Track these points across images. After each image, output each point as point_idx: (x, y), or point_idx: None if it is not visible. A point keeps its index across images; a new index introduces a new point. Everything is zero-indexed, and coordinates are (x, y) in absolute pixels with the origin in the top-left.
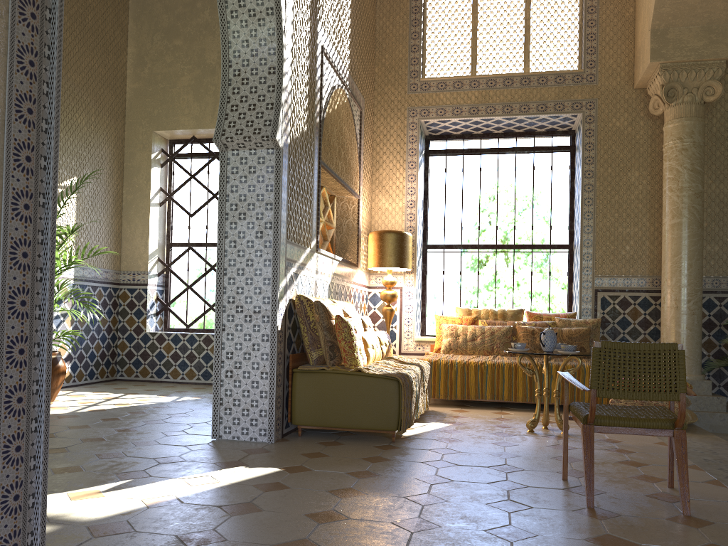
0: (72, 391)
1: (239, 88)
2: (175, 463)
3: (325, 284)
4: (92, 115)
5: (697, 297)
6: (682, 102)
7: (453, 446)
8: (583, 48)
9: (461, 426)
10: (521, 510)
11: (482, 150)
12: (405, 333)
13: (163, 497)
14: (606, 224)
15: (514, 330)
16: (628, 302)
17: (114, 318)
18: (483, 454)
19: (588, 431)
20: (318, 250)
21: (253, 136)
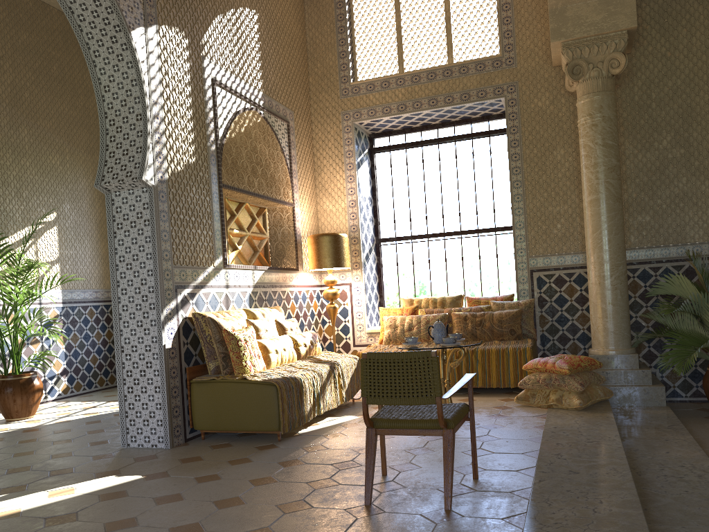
0: (66, 402)
1: (115, 136)
2: (62, 475)
3: (244, 295)
4: (66, 154)
5: (618, 272)
6: (589, 78)
7: (329, 442)
8: (500, 33)
9: None
10: (300, 510)
11: (422, 142)
12: (357, 326)
13: (12, 510)
14: (536, 204)
15: (450, 317)
16: (564, 280)
17: (109, 332)
18: (345, 450)
19: (370, 434)
20: (227, 266)
21: (125, 178)
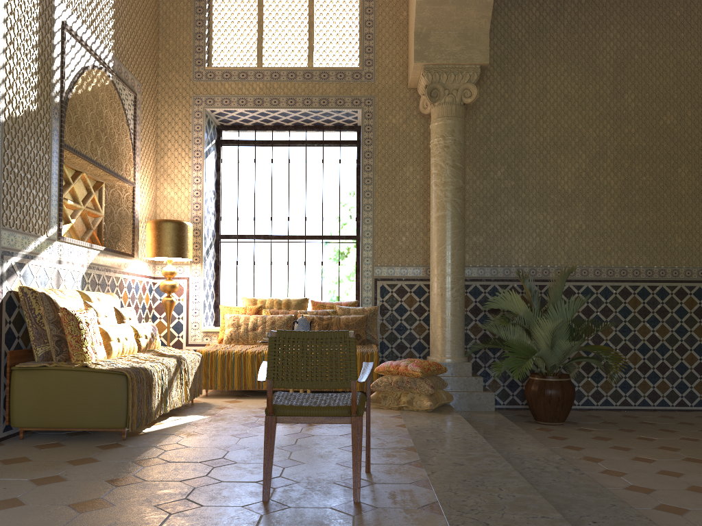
0: None
1: None
2: None
3: (77, 275)
4: None
5: (459, 285)
6: (445, 103)
7: (186, 441)
8: (362, 47)
9: (217, 418)
10: (188, 509)
11: (273, 142)
12: (192, 324)
13: None
14: (384, 216)
15: (296, 319)
16: (405, 290)
17: None
18: (209, 448)
19: (270, 422)
20: (61, 238)
21: None
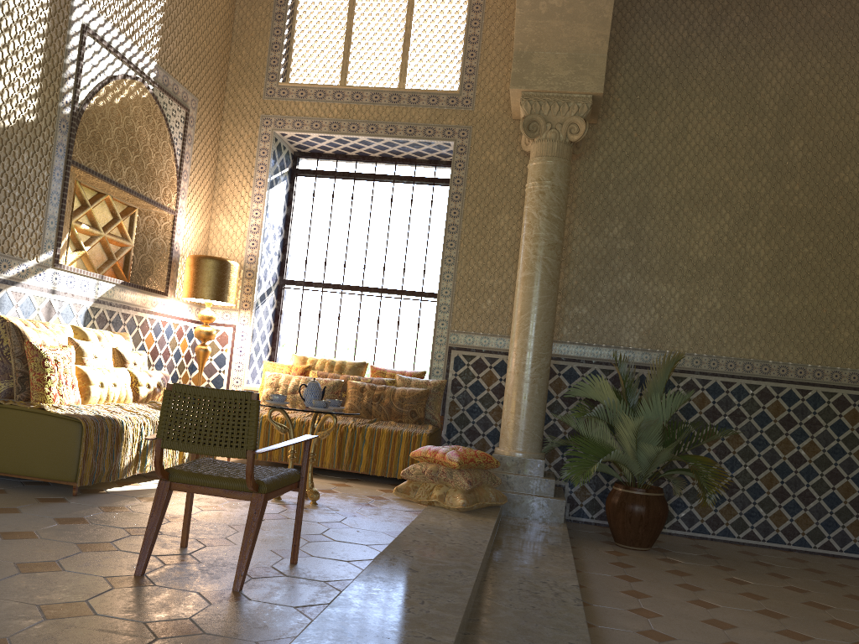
0: None
1: None
2: None
3: (78, 308)
4: None
5: (540, 363)
6: (546, 139)
7: (138, 505)
8: (462, 67)
9: None
10: (44, 571)
11: (356, 174)
12: (234, 379)
13: None
14: (468, 272)
15: (345, 385)
16: (484, 364)
17: None
18: None
19: (163, 487)
20: (58, 266)
21: None
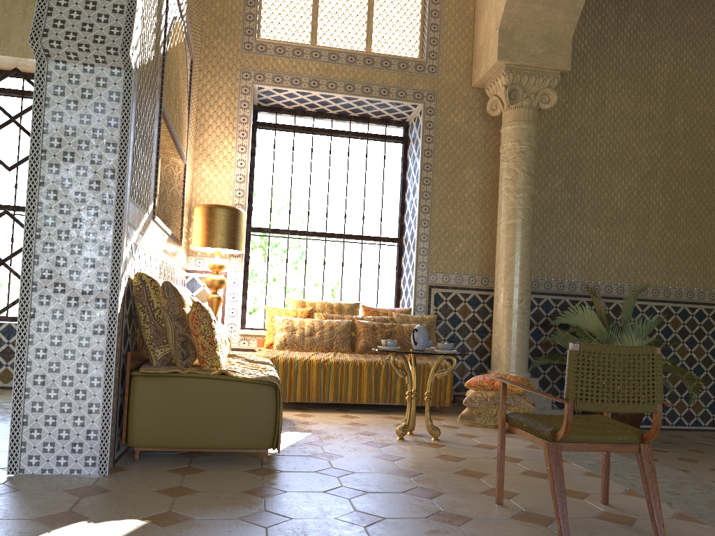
0: None
1: None
2: None
3: (157, 262)
4: None
5: (528, 297)
6: (521, 106)
7: (339, 465)
8: (426, 38)
9: (323, 436)
10: None
11: (315, 129)
12: (228, 325)
13: None
14: (441, 219)
15: (353, 325)
16: (459, 299)
17: None
18: (381, 474)
19: (555, 449)
20: (155, 218)
21: (93, 45)
